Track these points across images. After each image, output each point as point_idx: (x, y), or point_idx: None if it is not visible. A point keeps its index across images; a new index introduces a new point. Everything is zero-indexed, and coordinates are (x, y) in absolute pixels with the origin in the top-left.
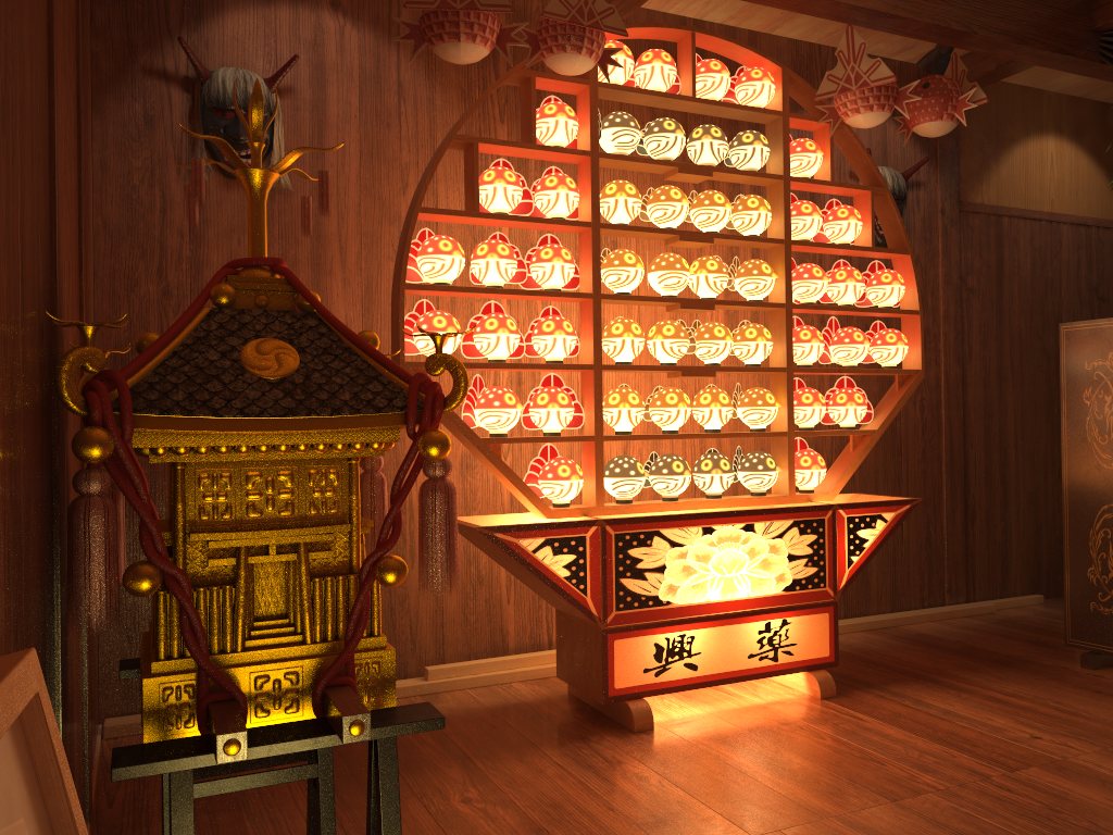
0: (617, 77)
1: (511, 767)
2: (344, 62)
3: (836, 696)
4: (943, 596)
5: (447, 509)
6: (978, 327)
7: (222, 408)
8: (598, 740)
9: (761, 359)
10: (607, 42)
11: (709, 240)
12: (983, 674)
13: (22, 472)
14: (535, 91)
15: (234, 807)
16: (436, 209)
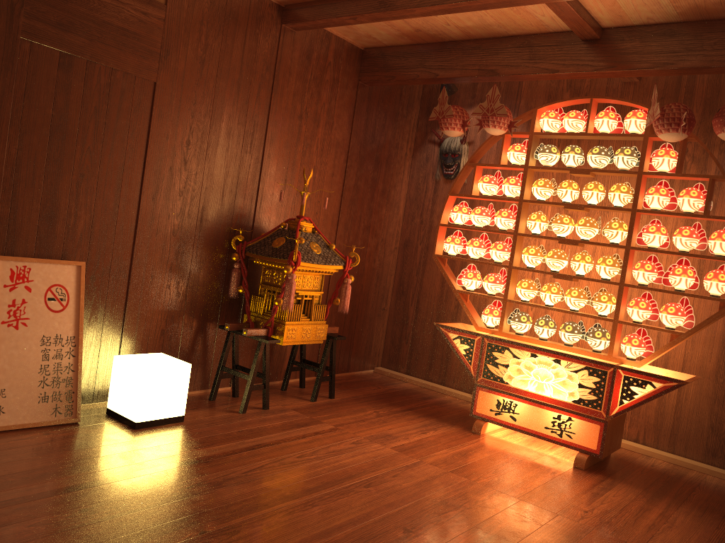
0: (546, 128)
1: (411, 415)
2: None
3: (583, 470)
4: None
5: (287, 287)
6: None
7: (258, 252)
8: (454, 426)
9: (605, 275)
10: (544, 112)
11: (581, 208)
12: (699, 512)
13: (192, 256)
14: (503, 141)
15: (343, 389)
16: (455, 194)
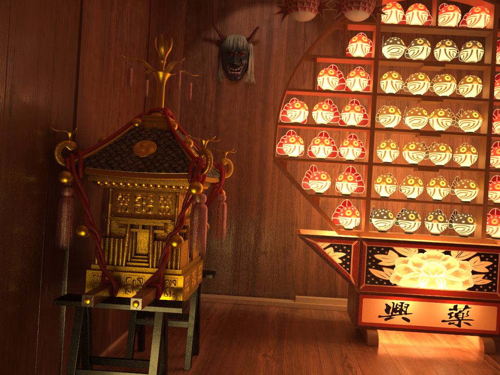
0: (392, 20)
1: (297, 346)
2: (281, 27)
3: (495, 353)
4: None
5: (198, 217)
6: None
7: (115, 167)
8: (346, 345)
9: (469, 163)
10: (388, 3)
11: (439, 100)
12: None
13: (0, 182)
14: (347, 31)
15: (182, 334)
16: (294, 88)
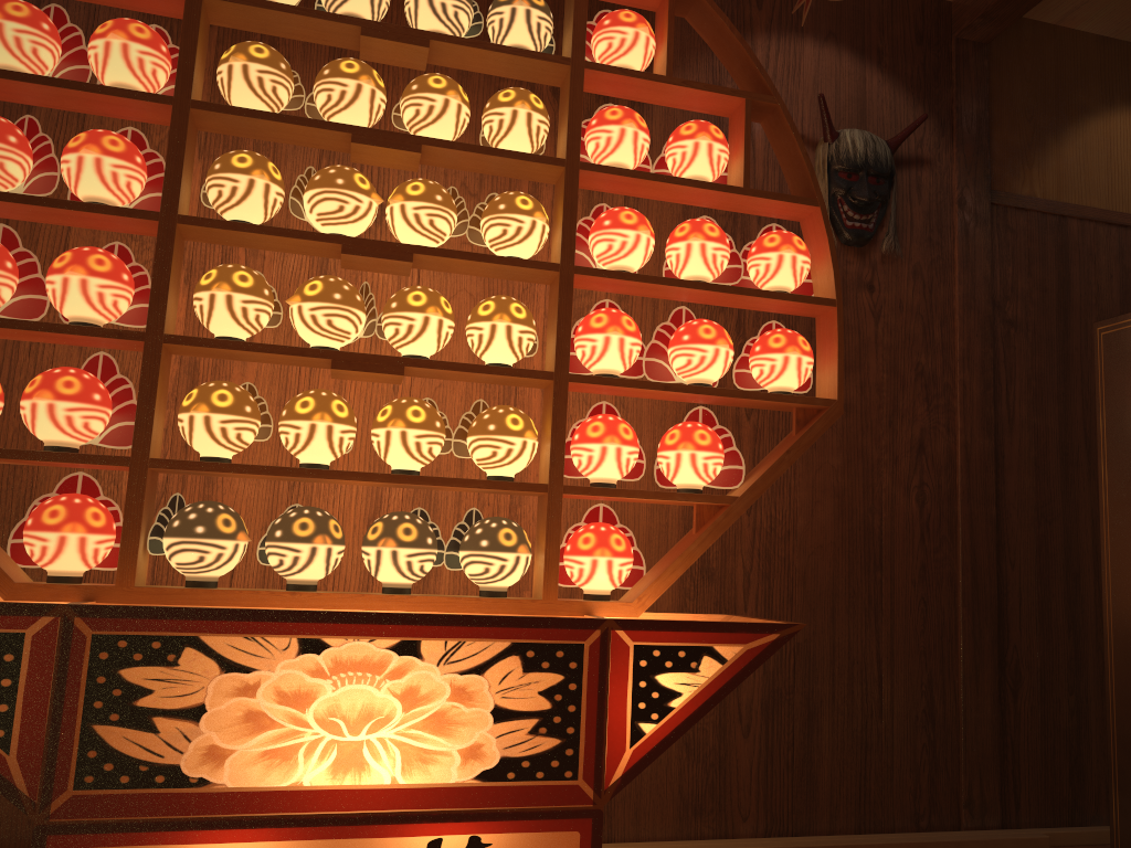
0: None
1: None
2: None
3: None
4: (959, 813)
5: None
6: (1026, 380)
7: None
8: None
9: (507, 355)
10: None
11: (412, 147)
12: None
13: None
14: None
15: None
16: None
